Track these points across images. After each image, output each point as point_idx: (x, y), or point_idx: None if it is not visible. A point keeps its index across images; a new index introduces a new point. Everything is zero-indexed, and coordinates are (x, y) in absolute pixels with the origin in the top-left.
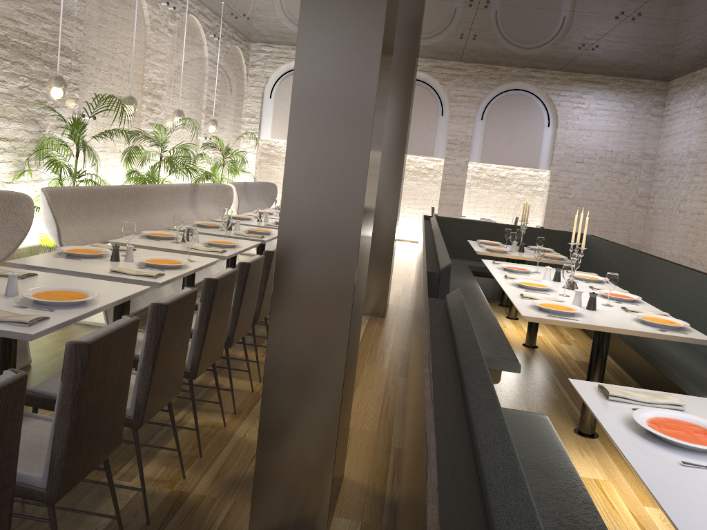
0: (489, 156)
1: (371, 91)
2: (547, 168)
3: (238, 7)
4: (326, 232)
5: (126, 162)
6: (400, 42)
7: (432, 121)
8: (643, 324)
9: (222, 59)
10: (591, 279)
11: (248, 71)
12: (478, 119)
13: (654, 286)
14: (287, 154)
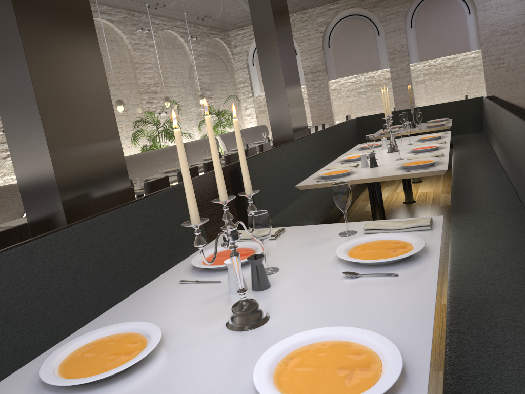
0: (425, 54)
1: (27, 74)
2: (478, 48)
3: (196, 12)
4: (37, 171)
5: (134, 142)
6: (257, 2)
7: (372, 42)
8: (401, 169)
9: (204, 51)
10: (428, 138)
11: (232, 52)
12: (408, 28)
13: (497, 129)
14: (4, 129)
